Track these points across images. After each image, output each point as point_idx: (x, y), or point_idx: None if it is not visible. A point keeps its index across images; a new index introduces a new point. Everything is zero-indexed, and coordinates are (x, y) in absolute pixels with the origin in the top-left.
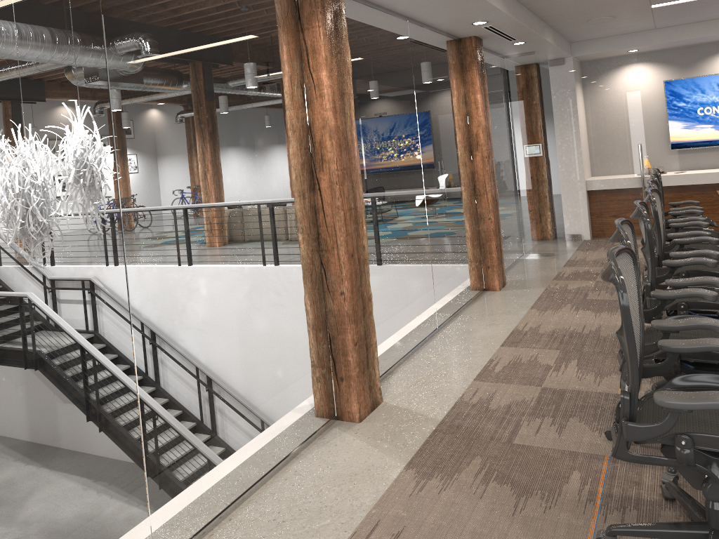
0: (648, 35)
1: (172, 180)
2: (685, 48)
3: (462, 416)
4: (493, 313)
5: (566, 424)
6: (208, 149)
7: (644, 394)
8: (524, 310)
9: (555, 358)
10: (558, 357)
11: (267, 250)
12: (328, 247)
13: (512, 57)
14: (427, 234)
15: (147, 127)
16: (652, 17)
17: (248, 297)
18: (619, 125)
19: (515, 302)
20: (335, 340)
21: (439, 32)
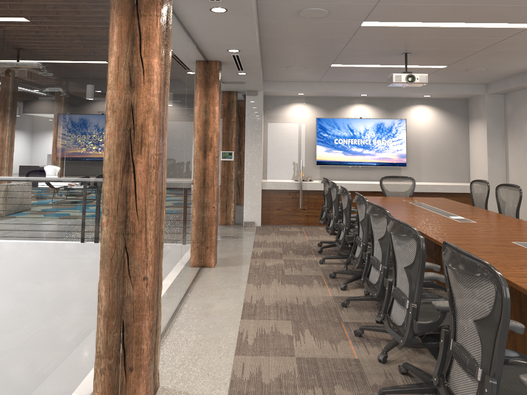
0: (313, 85)
1: (26, 145)
2: (331, 98)
3: (244, 394)
4: (219, 287)
5: (334, 392)
6: (61, 115)
7: (377, 357)
8: (243, 285)
9: (291, 328)
10: (293, 327)
11: (92, 233)
12: (135, 230)
13: (228, 84)
14: (182, 218)
15: (12, 74)
16: (324, 73)
17: (72, 289)
18: (289, 144)
19: (232, 278)
20: (129, 327)
21: (200, 51)
